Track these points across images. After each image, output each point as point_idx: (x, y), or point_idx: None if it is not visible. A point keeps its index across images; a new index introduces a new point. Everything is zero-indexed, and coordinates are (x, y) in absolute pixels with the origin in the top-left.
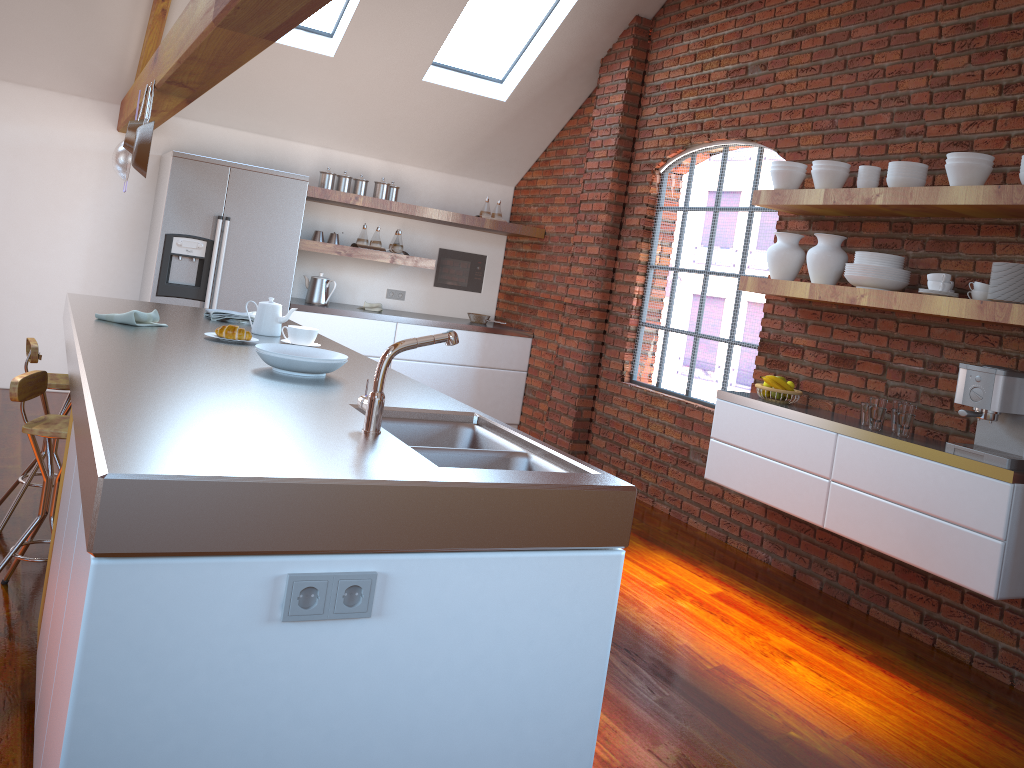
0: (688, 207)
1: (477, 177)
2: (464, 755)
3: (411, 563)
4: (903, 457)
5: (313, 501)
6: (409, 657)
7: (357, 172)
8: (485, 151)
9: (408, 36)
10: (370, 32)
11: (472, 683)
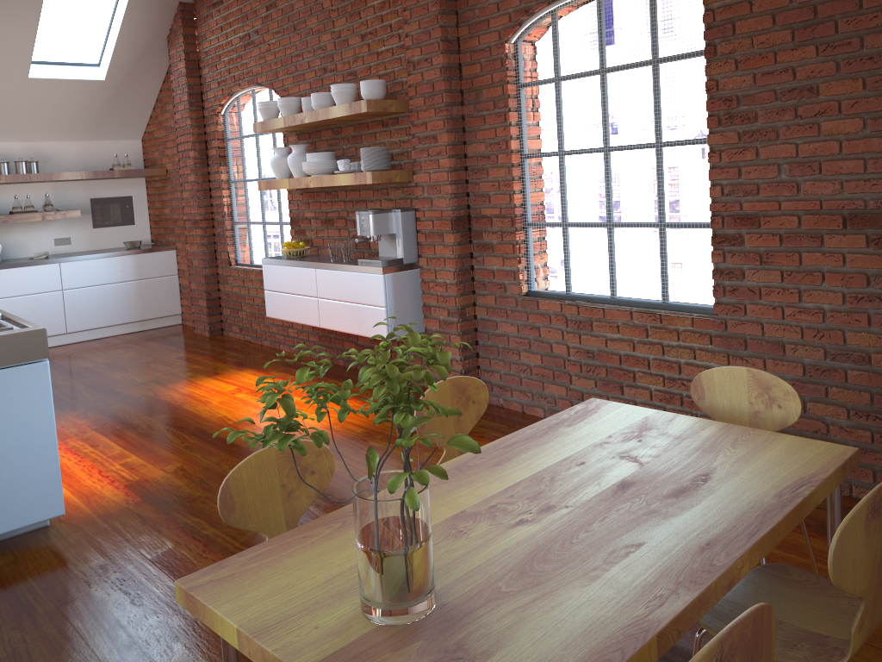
0: (242, 136)
1: (108, 138)
2: None
3: None
4: (343, 274)
5: None
6: None
7: (2, 155)
8: (105, 118)
9: (2, 48)
10: None
11: None
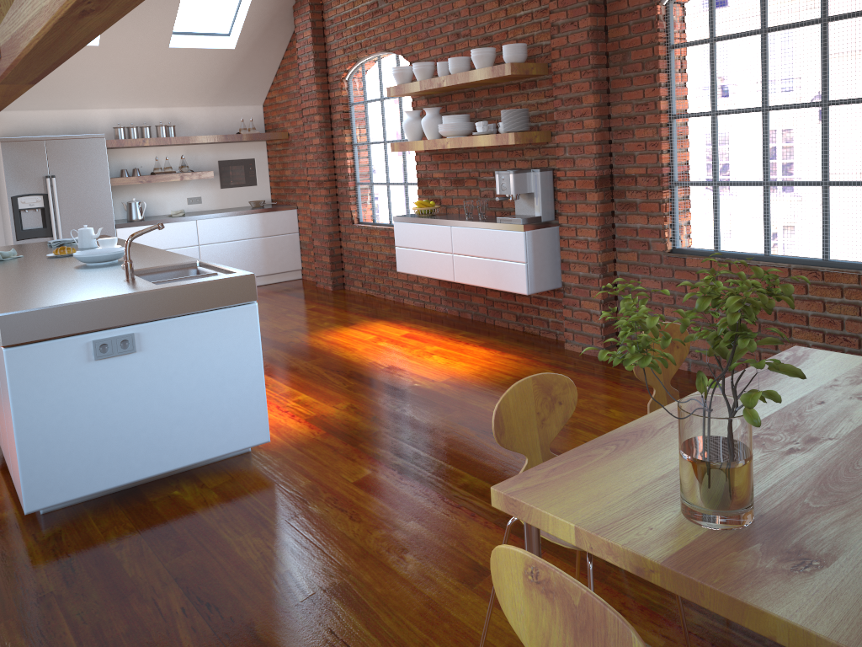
0: (366, 101)
1: (233, 104)
2: (199, 403)
3: (149, 326)
4: (480, 231)
5: (94, 308)
6: (160, 366)
7: (142, 120)
8: (232, 85)
9: (148, 20)
10: (120, 23)
11: (194, 372)
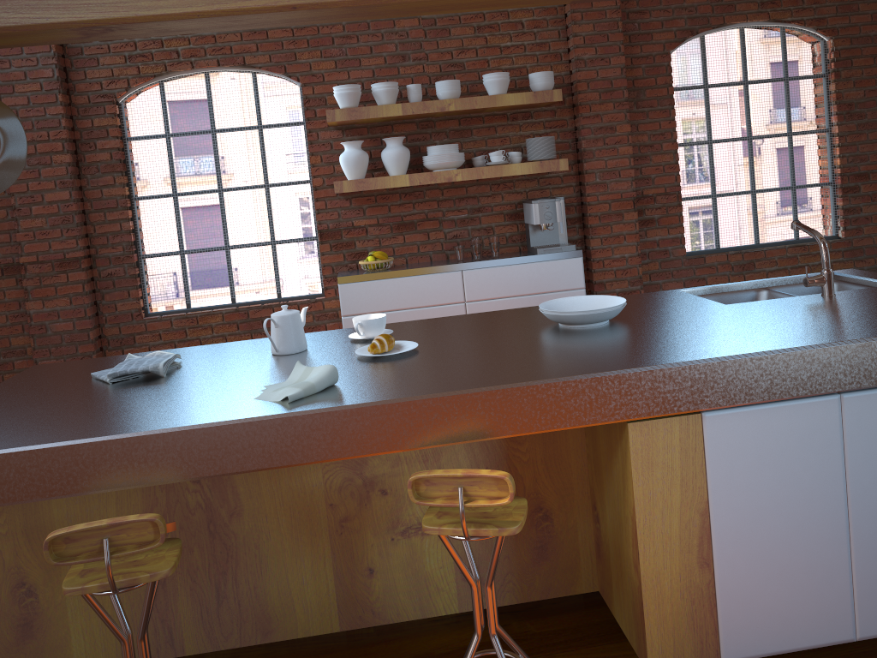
0: (173, 133)
1: None
2: None
3: None
4: (514, 267)
5: None
6: None
7: None
8: None
9: None
10: None
11: None
